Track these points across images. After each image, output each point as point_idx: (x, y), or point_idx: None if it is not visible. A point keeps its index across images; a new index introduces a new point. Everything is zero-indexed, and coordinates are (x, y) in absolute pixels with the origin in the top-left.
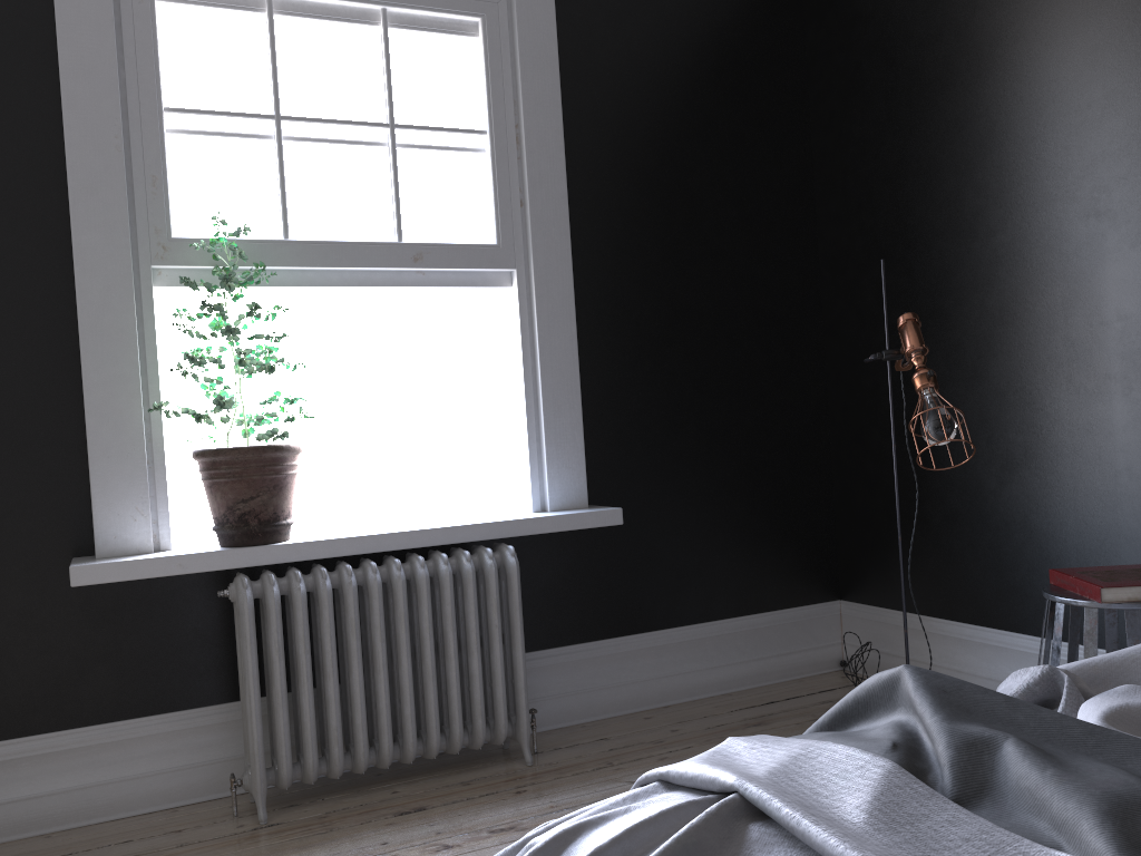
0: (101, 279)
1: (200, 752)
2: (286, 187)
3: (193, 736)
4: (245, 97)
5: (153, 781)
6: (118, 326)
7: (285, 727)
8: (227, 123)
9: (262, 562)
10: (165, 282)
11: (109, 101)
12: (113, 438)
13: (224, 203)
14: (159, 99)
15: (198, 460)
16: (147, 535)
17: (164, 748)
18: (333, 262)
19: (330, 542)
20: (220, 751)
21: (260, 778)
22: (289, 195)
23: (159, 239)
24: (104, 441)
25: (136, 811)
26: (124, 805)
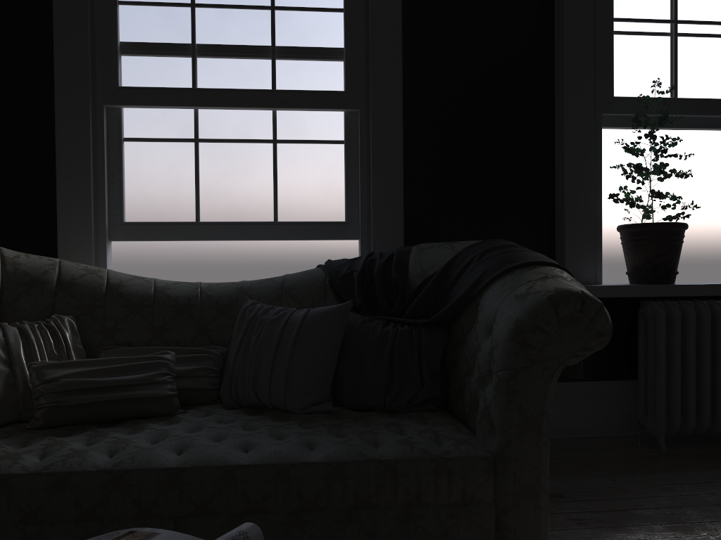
0: (577, 121)
1: (602, 407)
2: (677, 65)
3: (599, 397)
4: (657, 9)
5: (578, 420)
6: (584, 148)
7: (679, 396)
8: (646, 26)
9: (665, 294)
10: (604, 124)
11: (588, 15)
12: (577, 215)
13: (641, 75)
14: (612, 13)
15: (626, 231)
16: (592, 274)
17: (584, 401)
18: (703, 112)
19: (704, 286)
20: (613, 408)
21: (663, 425)
22: (678, 70)
23: (607, 97)
24: (573, 216)
25: (568, 436)
26: (562, 431)
